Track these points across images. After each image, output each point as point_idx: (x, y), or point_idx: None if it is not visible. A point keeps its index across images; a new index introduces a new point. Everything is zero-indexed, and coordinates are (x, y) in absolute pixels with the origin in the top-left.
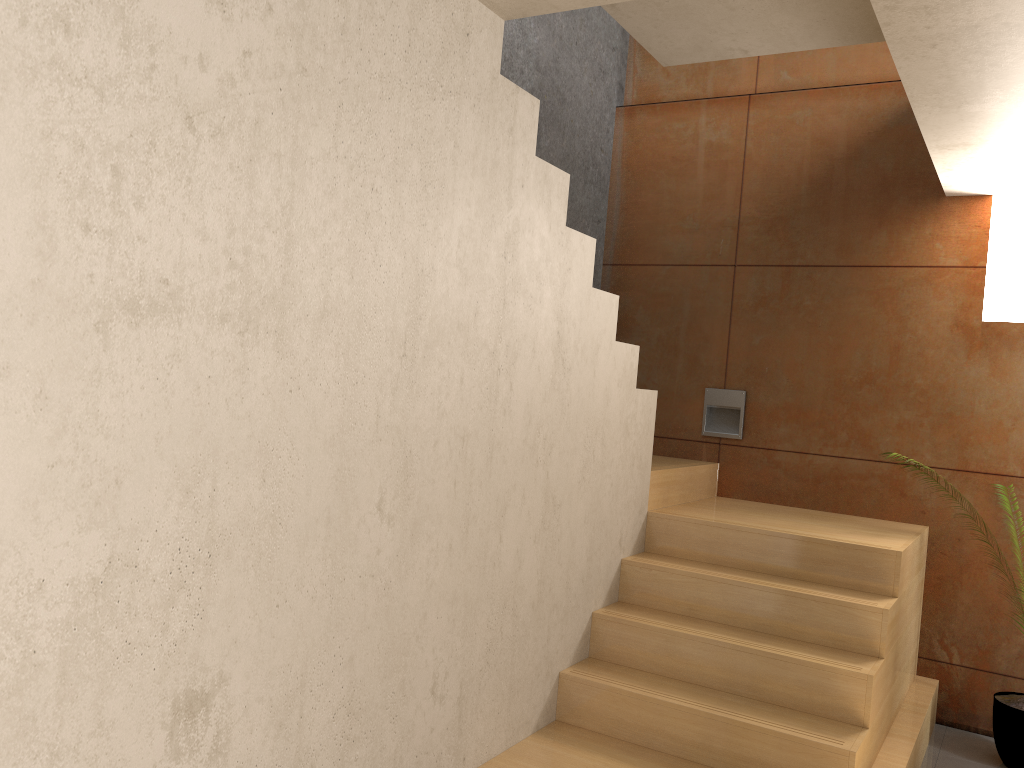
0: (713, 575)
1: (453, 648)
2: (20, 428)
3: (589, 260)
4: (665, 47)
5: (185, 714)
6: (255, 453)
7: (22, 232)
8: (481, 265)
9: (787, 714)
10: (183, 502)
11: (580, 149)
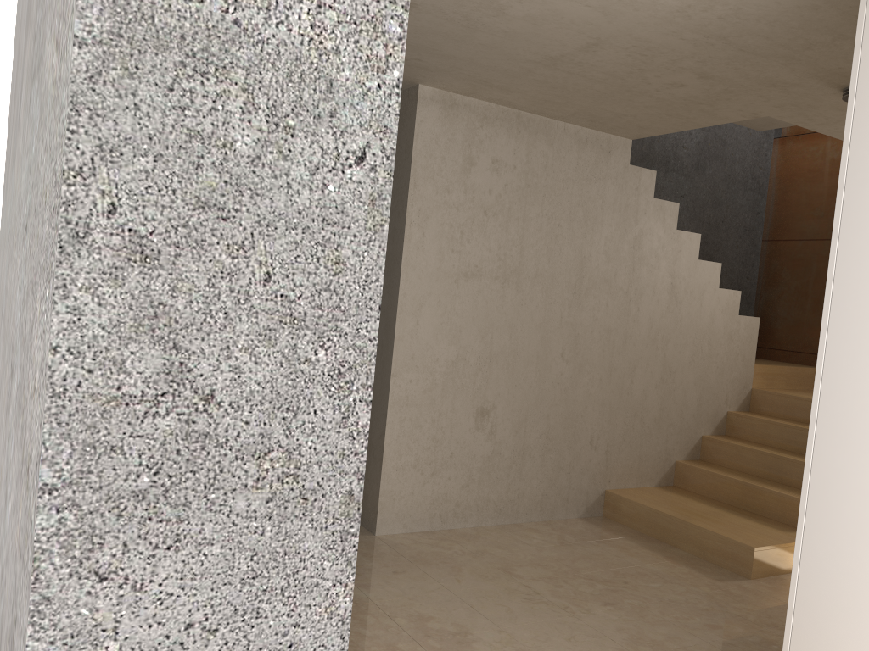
0: (775, 421)
1: (602, 427)
2: (433, 311)
3: (695, 245)
4: (752, 124)
5: (480, 415)
6: (507, 327)
7: (435, 253)
8: (618, 252)
9: (793, 489)
10: (481, 341)
11: (740, 170)
